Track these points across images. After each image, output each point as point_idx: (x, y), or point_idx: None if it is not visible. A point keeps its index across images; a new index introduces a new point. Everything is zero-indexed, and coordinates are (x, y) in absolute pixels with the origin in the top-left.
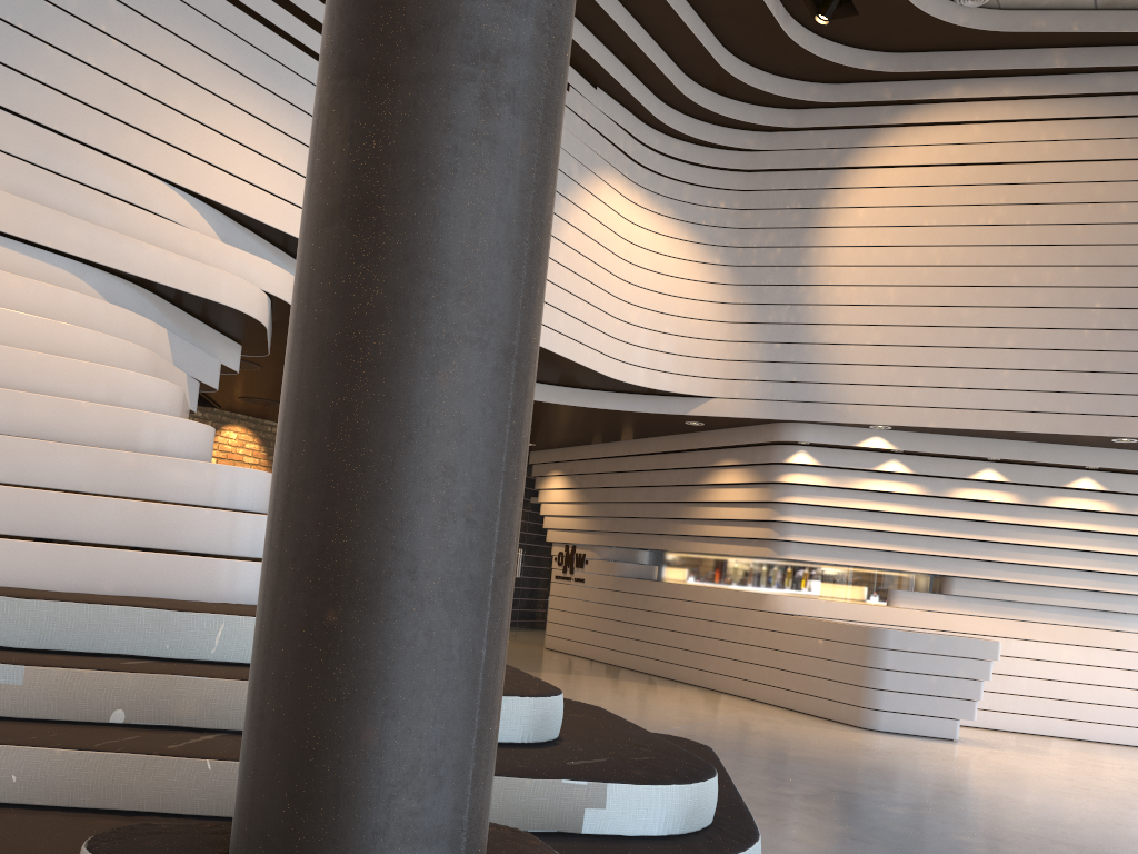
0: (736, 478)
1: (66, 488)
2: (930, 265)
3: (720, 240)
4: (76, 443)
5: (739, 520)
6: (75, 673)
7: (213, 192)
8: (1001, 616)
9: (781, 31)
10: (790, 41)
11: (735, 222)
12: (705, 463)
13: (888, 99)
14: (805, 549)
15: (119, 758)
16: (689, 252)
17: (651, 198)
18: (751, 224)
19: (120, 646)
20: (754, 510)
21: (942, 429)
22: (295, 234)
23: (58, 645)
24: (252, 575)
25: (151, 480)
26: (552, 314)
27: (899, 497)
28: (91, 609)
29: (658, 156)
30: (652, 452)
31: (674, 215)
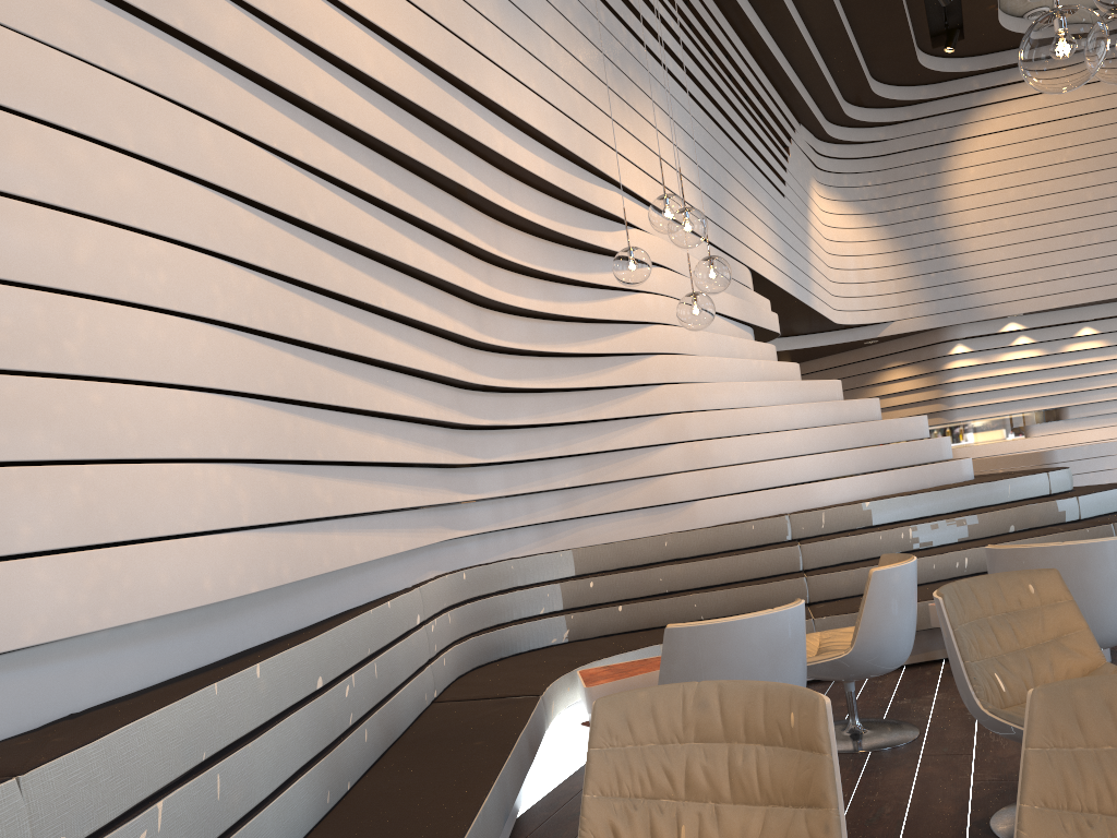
0: (903, 374)
1: (881, 443)
2: (1029, 197)
3: (874, 209)
4: (858, 421)
5: (909, 404)
6: (993, 513)
7: (757, 268)
8: (1103, 425)
9: (916, 60)
10: (919, 65)
11: (881, 194)
12: (871, 369)
13: (977, 88)
14: (966, 412)
15: (1057, 535)
16: (856, 222)
17: (827, 190)
18: (893, 193)
19: (977, 503)
20: (923, 394)
21: (1059, 307)
22: (771, 280)
23: (957, 508)
24: (968, 465)
25: (904, 431)
26: (818, 289)
27: (1027, 360)
28: (964, 489)
29: (825, 159)
30: (816, 370)
31: (841, 198)
